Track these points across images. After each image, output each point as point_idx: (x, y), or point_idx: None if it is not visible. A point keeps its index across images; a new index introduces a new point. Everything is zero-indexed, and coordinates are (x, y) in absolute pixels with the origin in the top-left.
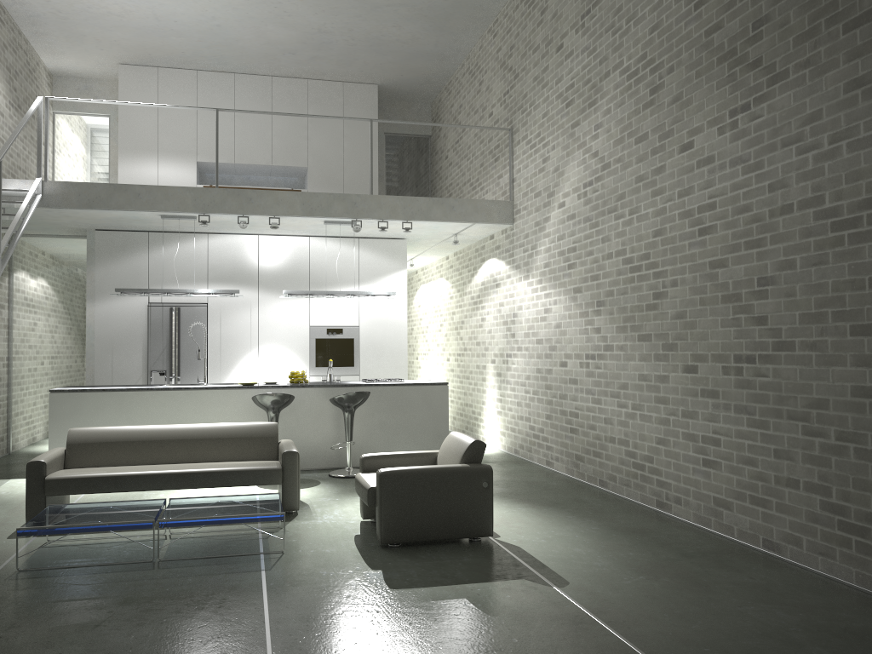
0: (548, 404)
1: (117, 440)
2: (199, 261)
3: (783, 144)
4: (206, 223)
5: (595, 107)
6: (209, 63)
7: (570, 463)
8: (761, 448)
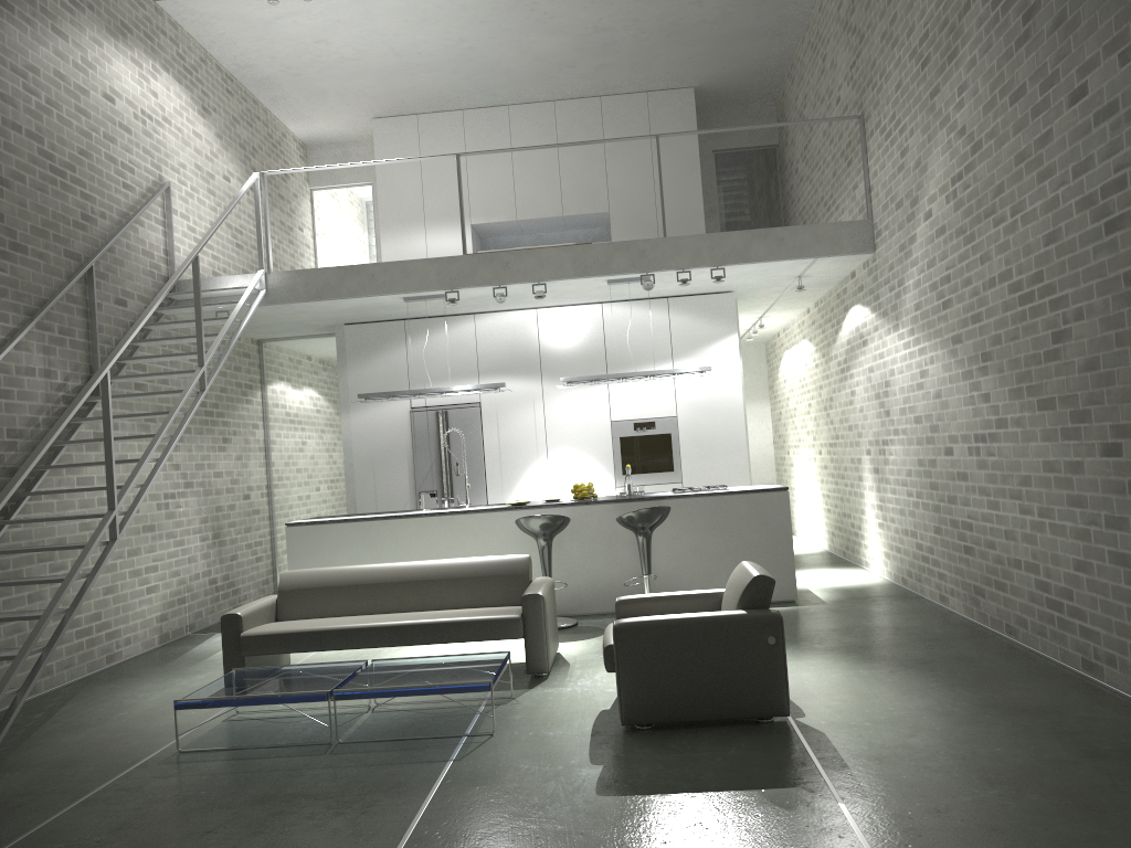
0: (936, 512)
1: (335, 584)
2: (466, 349)
3: None
4: (455, 301)
5: (956, 60)
6: (473, 98)
7: (969, 599)
8: None
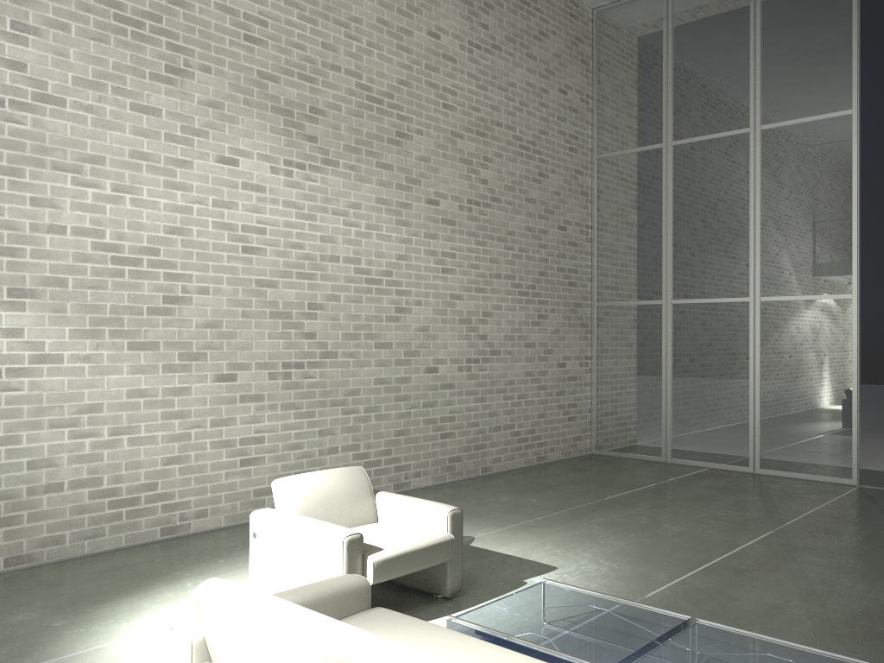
0: None
1: None
2: None
3: (333, 212)
4: None
5: None
6: None
7: None
8: (308, 432)
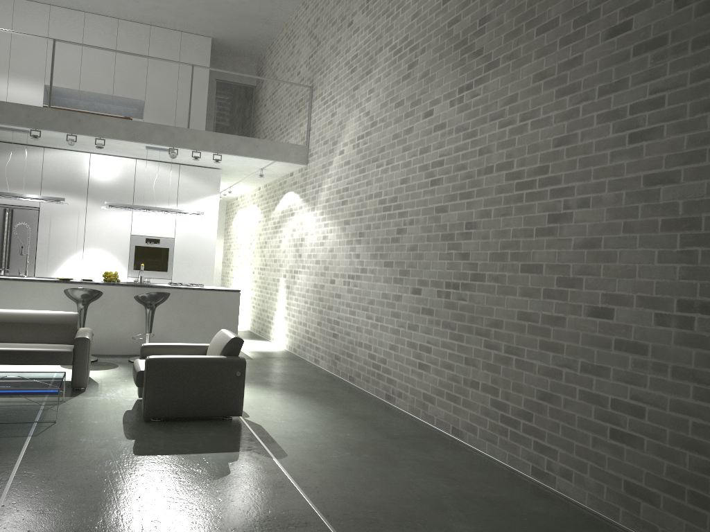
0: (320, 313)
1: None
2: (34, 170)
3: (491, 118)
4: (37, 137)
5: (370, 75)
6: (61, 0)
7: (331, 362)
8: (457, 356)
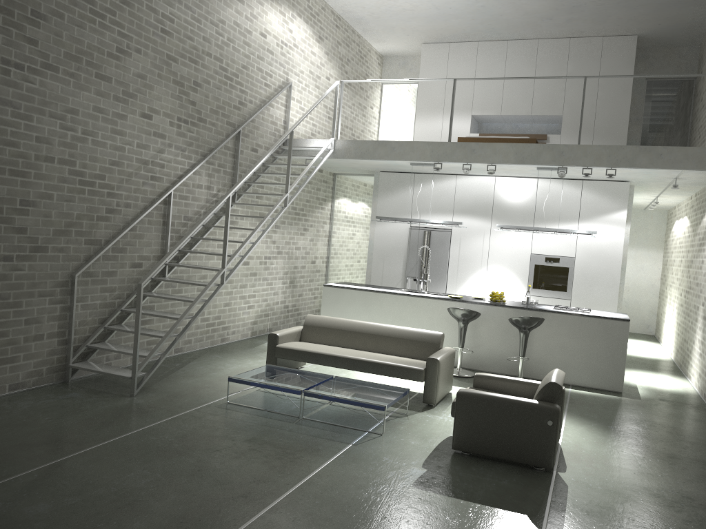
0: None
1: (333, 327)
2: (448, 196)
3: None
4: (439, 169)
5: None
6: (485, 35)
7: None
8: None
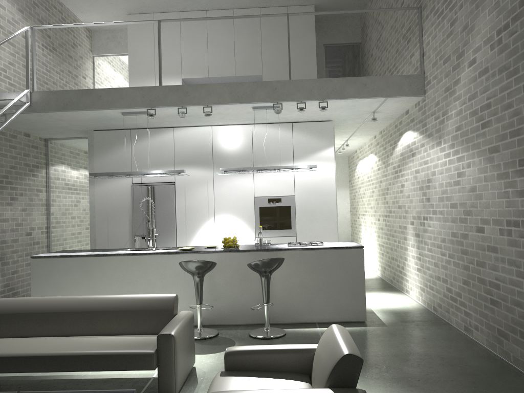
0: (465, 270)
1: (30, 311)
2: (168, 149)
3: None
4: (153, 116)
5: None
6: (185, 4)
7: (492, 337)
8: None
